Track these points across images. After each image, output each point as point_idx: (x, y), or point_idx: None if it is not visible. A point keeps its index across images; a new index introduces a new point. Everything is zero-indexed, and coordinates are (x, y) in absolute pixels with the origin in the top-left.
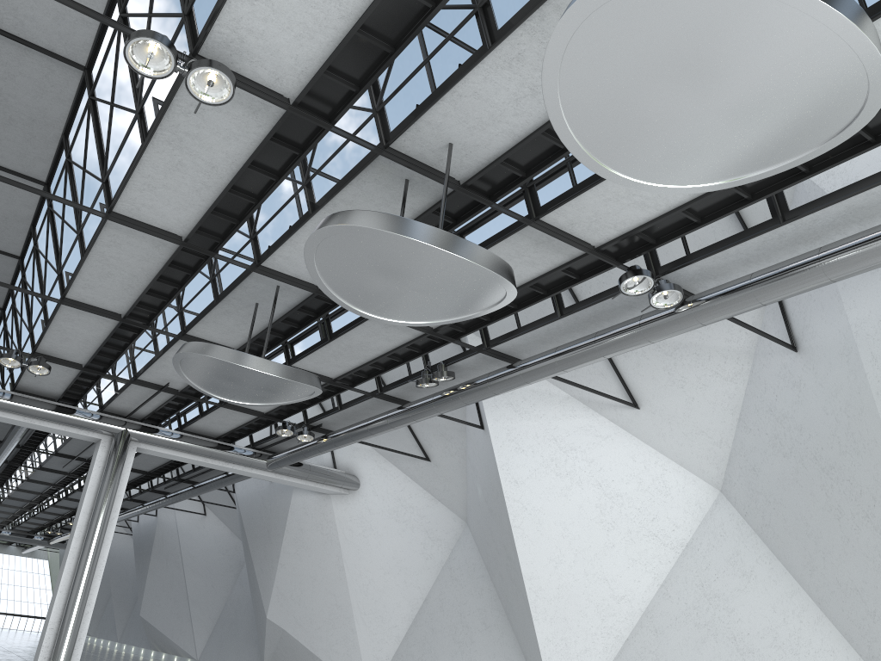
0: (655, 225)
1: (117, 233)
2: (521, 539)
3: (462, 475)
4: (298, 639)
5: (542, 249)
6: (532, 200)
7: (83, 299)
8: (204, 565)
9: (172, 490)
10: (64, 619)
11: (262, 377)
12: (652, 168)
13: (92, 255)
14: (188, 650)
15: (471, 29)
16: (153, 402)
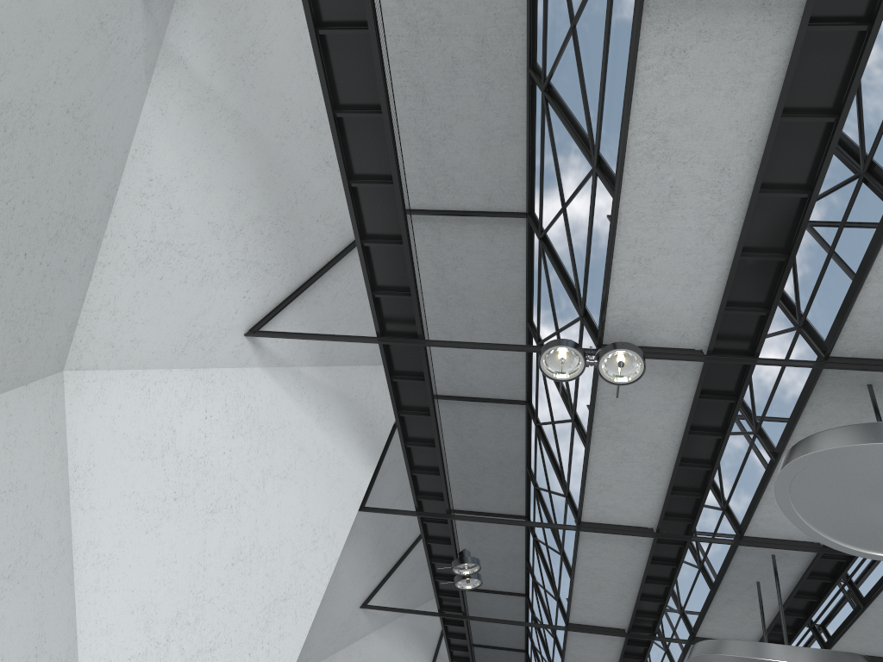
0: None
1: (592, 542)
2: None
3: None
4: None
5: None
6: None
7: (585, 620)
8: None
9: None
10: None
11: None
12: None
13: (578, 571)
14: None
15: (864, 195)
16: None
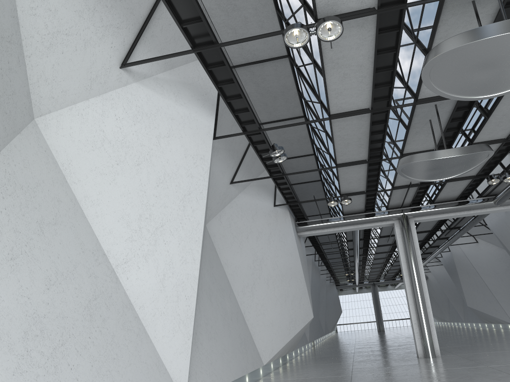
0: None
1: (339, 123)
2: None
3: None
4: None
5: None
6: None
7: (345, 160)
8: (491, 270)
9: (449, 235)
10: (418, 317)
11: (449, 160)
12: None
13: (335, 139)
14: (505, 319)
15: None
16: (409, 194)
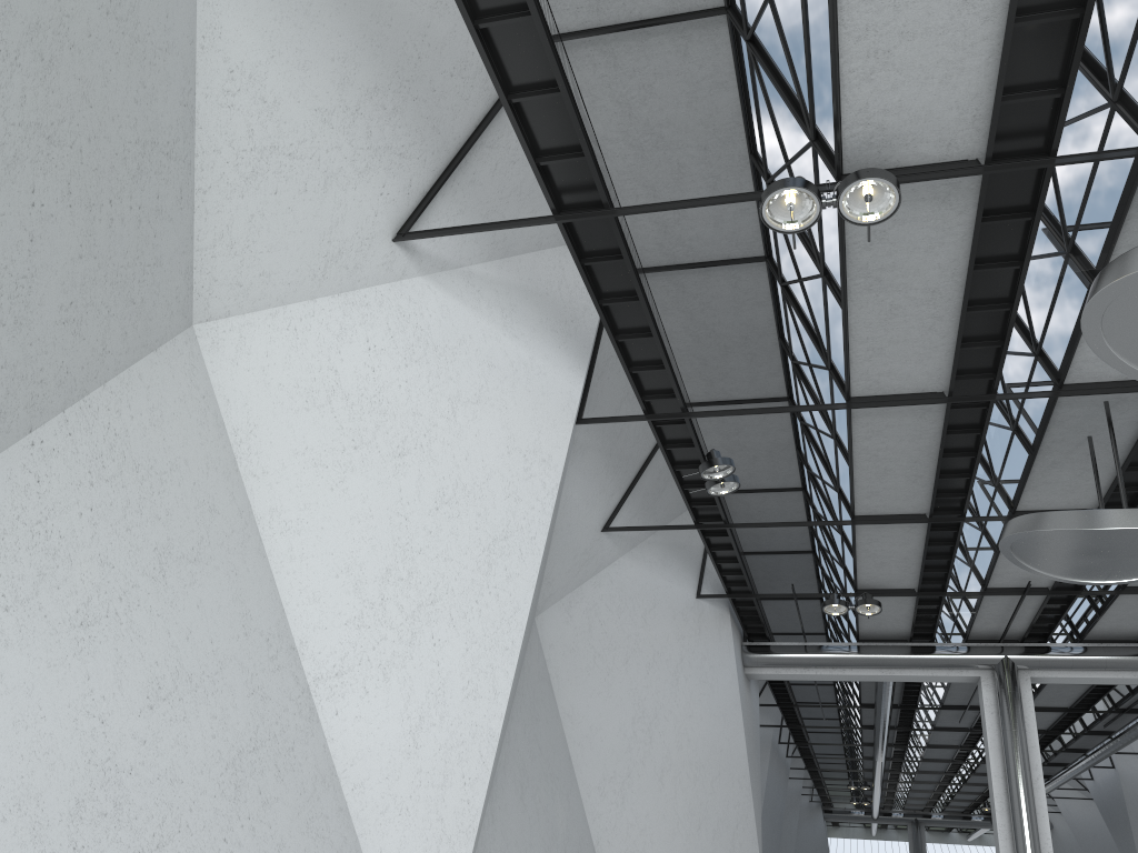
0: None
1: (869, 420)
2: None
3: None
4: None
5: None
6: None
7: (874, 510)
8: None
9: (1116, 727)
10: None
11: (1134, 535)
12: None
13: (856, 456)
14: None
15: None
16: (1023, 612)
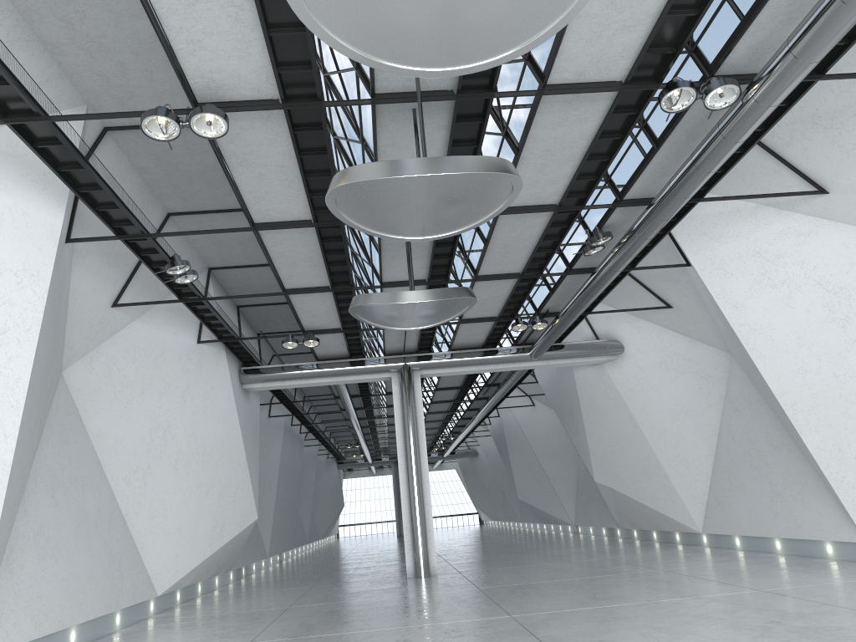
0: (660, 36)
1: (272, 235)
2: (760, 359)
3: (704, 312)
4: (625, 493)
5: (578, 105)
6: (535, 69)
7: (297, 285)
8: (549, 447)
9: (491, 394)
10: (411, 519)
11: (413, 305)
12: (471, 51)
13: (272, 255)
14: (564, 518)
15: None
16: (411, 336)
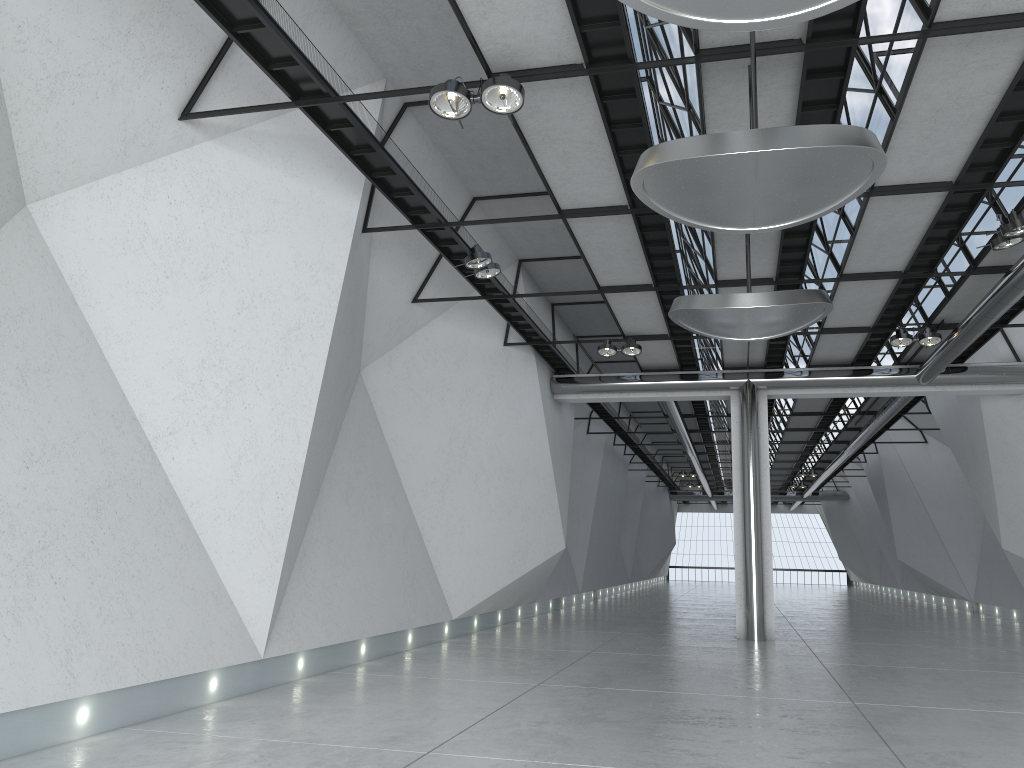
0: None
1: (582, 224)
2: None
3: None
4: None
5: (980, 47)
6: (919, 3)
7: (613, 282)
8: (944, 498)
9: (865, 424)
10: (745, 569)
11: (747, 311)
12: None
13: (583, 247)
14: (959, 591)
15: None
16: (757, 348)
